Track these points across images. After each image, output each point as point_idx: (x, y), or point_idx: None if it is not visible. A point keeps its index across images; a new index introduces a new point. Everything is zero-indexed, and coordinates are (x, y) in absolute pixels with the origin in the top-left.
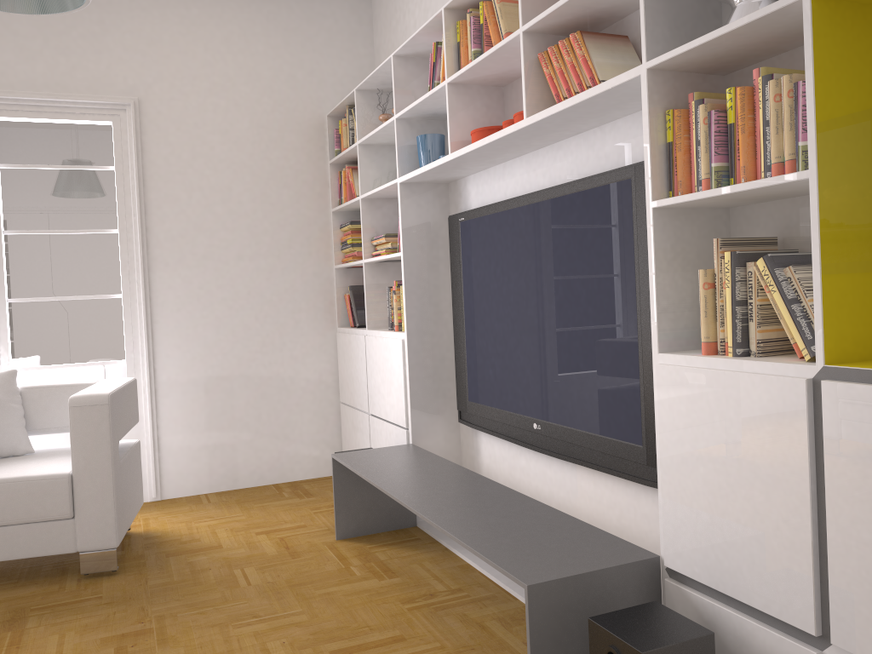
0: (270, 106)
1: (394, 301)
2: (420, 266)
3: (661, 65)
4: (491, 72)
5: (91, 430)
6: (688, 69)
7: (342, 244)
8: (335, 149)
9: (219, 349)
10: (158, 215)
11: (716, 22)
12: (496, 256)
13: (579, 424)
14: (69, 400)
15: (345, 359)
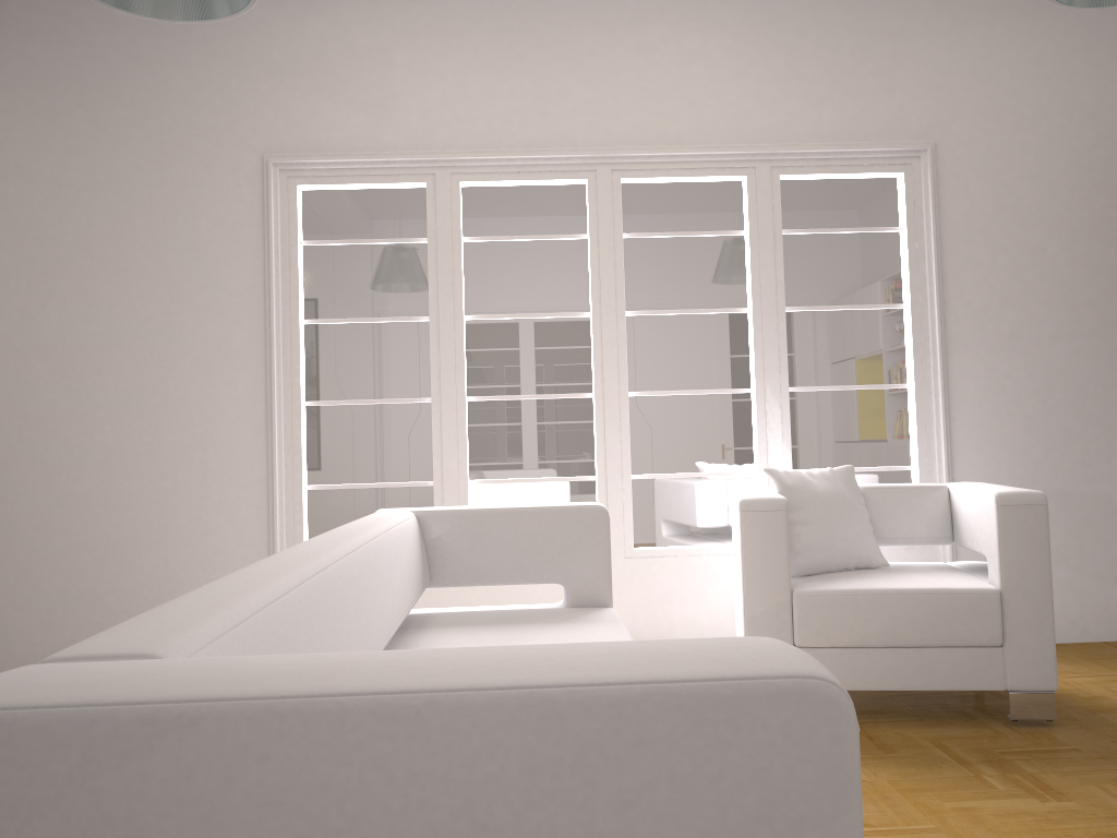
0: (1091, 139)
1: None
2: None
3: None
4: None
5: (1025, 536)
6: None
7: None
8: None
9: (1029, 456)
10: (956, 285)
11: None
12: None
13: None
14: (996, 497)
15: None
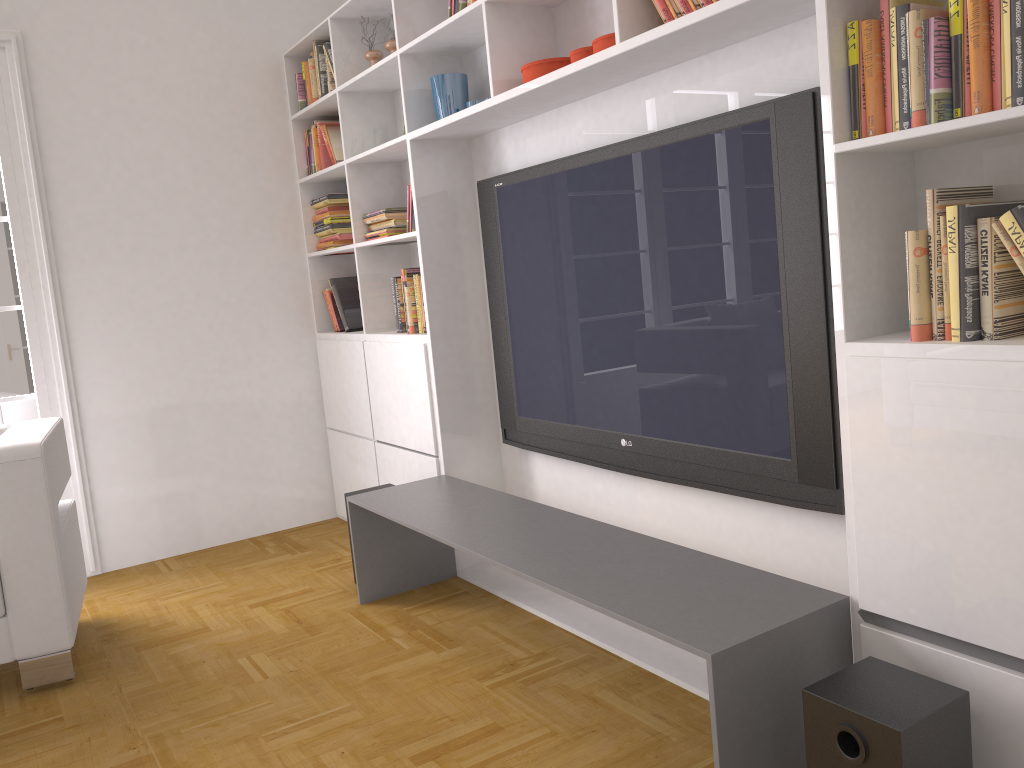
0: (207, 42)
1: (407, 294)
2: (441, 249)
3: None
4: None
5: (20, 495)
6: None
7: (316, 226)
8: (299, 100)
9: (164, 371)
10: (65, 195)
11: None
12: (556, 230)
13: (692, 437)
14: None
15: (332, 373)
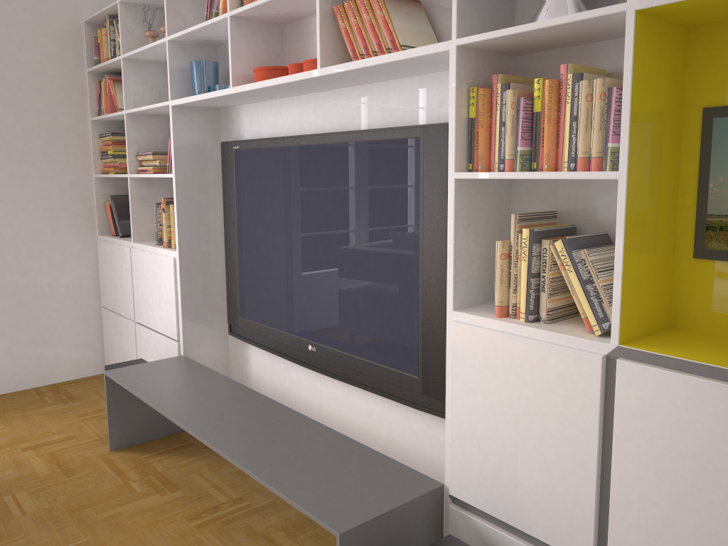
0: (20, 5)
1: (164, 219)
2: (192, 188)
3: (470, 44)
4: (276, 12)
5: None
6: (490, 49)
7: (102, 154)
8: (94, 58)
9: None
10: None
11: (511, 5)
12: (274, 188)
13: (356, 351)
14: None
15: (107, 267)
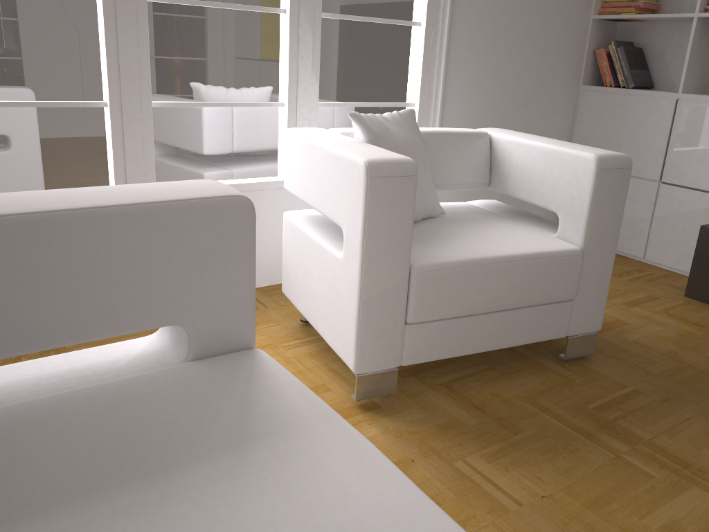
0: None
1: None
2: None
3: None
4: None
5: (612, 199)
6: None
7: None
8: None
9: (493, 99)
10: None
11: None
12: None
13: None
14: (597, 161)
15: (600, 121)
